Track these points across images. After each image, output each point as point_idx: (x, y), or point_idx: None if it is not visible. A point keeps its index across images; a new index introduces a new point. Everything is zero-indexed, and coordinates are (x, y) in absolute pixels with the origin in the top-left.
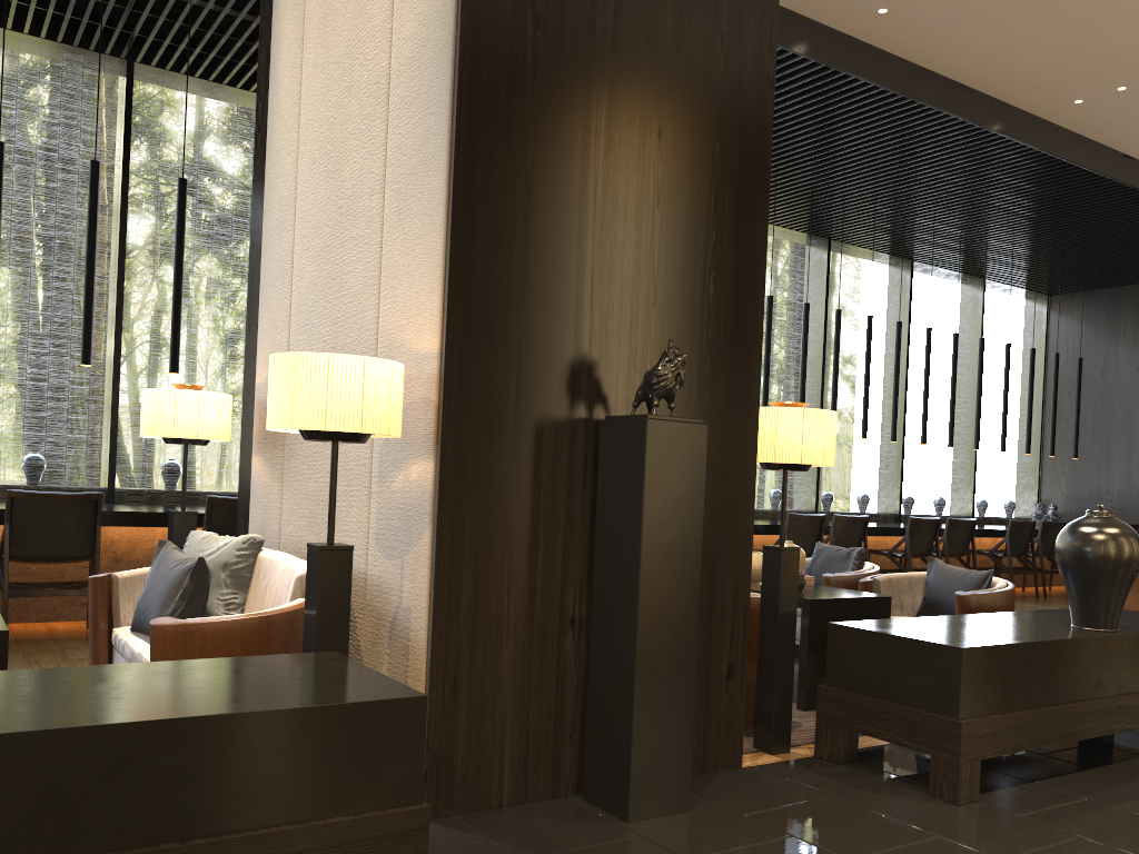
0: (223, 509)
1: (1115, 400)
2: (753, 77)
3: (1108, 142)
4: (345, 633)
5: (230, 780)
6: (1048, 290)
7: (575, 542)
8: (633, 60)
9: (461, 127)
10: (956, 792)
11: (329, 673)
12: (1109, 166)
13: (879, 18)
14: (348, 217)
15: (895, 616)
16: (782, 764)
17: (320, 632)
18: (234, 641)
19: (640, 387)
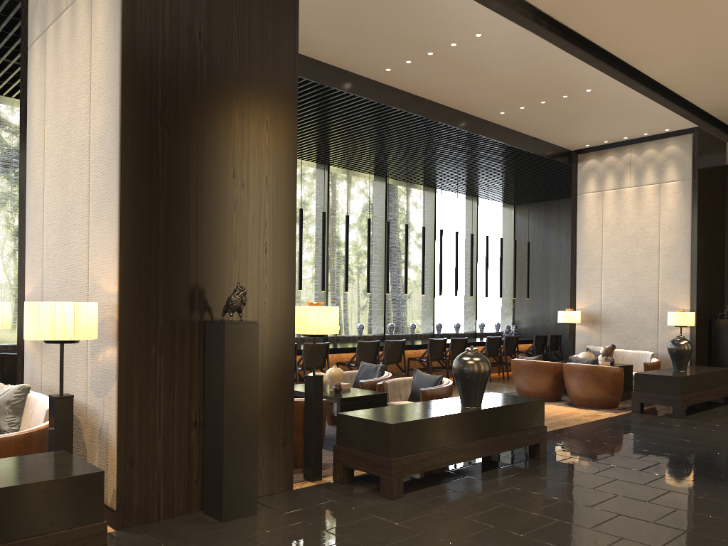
0: (10, 361)
1: (550, 264)
2: (285, 141)
3: (523, 131)
4: (71, 439)
5: (4, 518)
6: (513, 202)
7: (195, 383)
8: (217, 139)
9: (123, 181)
10: (390, 493)
11: (58, 462)
12: (525, 144)
13: (387, 72)
14: (72, 212)
15: (397, 401)
16: (314, 486)
17: (57, 440)
18: (11, 447)
19: (224, 305)
